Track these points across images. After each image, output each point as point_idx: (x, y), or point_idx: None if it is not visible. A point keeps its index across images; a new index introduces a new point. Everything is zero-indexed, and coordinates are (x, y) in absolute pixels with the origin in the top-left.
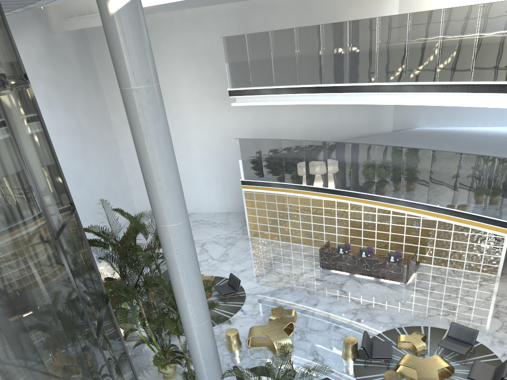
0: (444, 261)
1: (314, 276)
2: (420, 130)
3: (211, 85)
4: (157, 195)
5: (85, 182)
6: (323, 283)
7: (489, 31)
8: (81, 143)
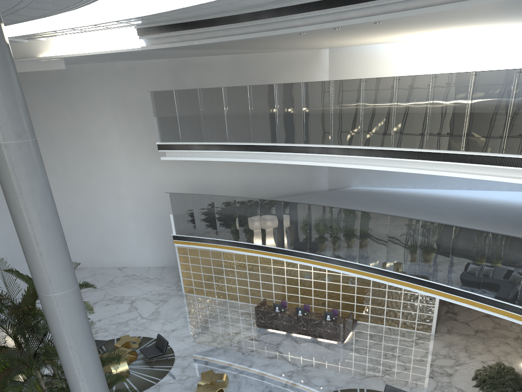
0: (381, 319)
1: (250, 336)
2: (354, 190)
3: (143, 138)
4: (36, 260)
5: None
6: (258, 343)
7: (405, 102)
8: None
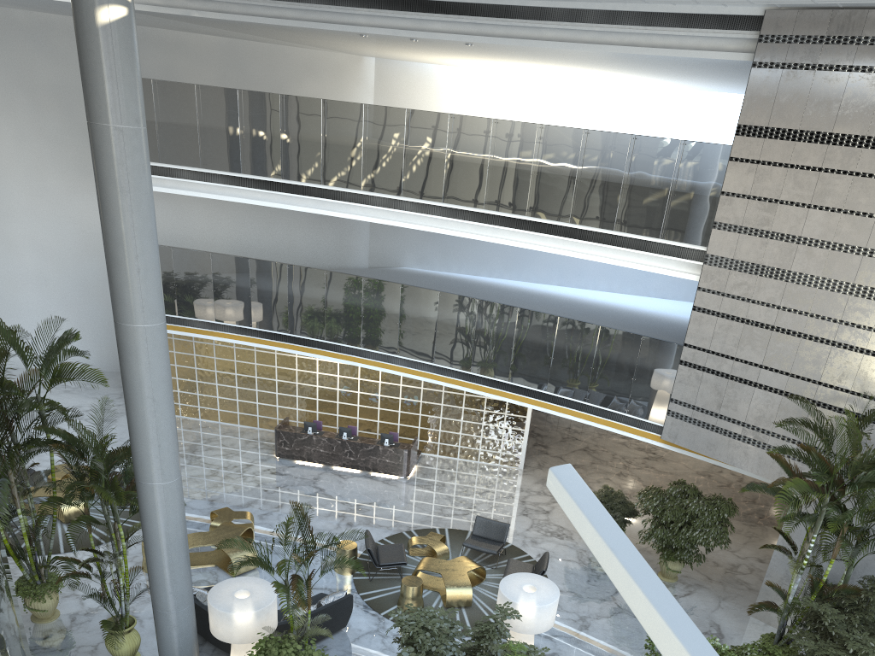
0: (454, 449)
1: (270, 469)
2: (408, 271)
3: (62, 147)
4: (130, 279)
5: None
6: (285, 478)
7: (504, 153)
8: None
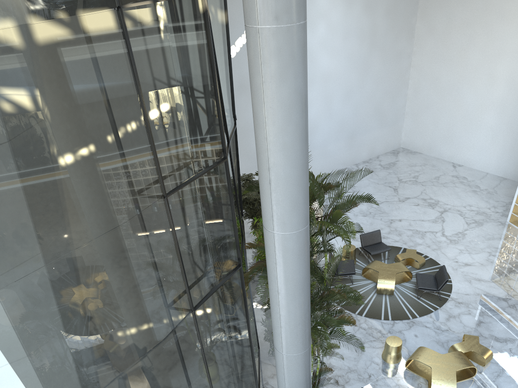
0: None
1: None
2: None
3: None
4: (264, 188)
5: (353, 98)
6: None
7: None
8: (367, 51)
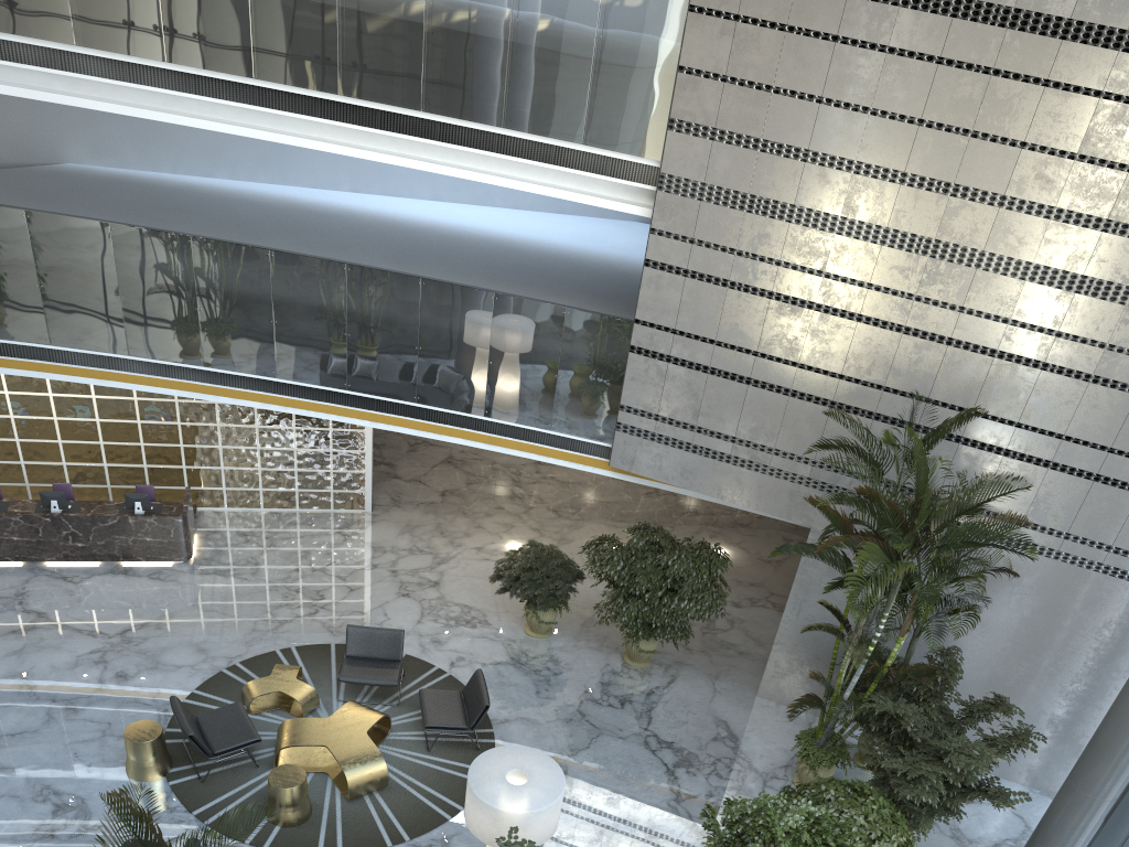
0: (253, 494)
1: None
2: (82, 173)
3: None
4: None
5: None
6: None
7: None
8: None
